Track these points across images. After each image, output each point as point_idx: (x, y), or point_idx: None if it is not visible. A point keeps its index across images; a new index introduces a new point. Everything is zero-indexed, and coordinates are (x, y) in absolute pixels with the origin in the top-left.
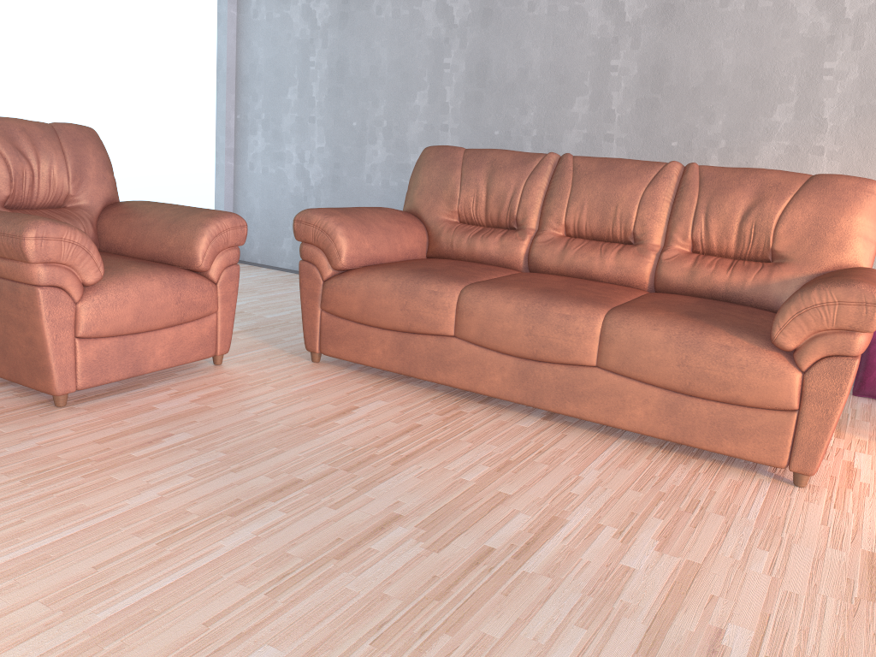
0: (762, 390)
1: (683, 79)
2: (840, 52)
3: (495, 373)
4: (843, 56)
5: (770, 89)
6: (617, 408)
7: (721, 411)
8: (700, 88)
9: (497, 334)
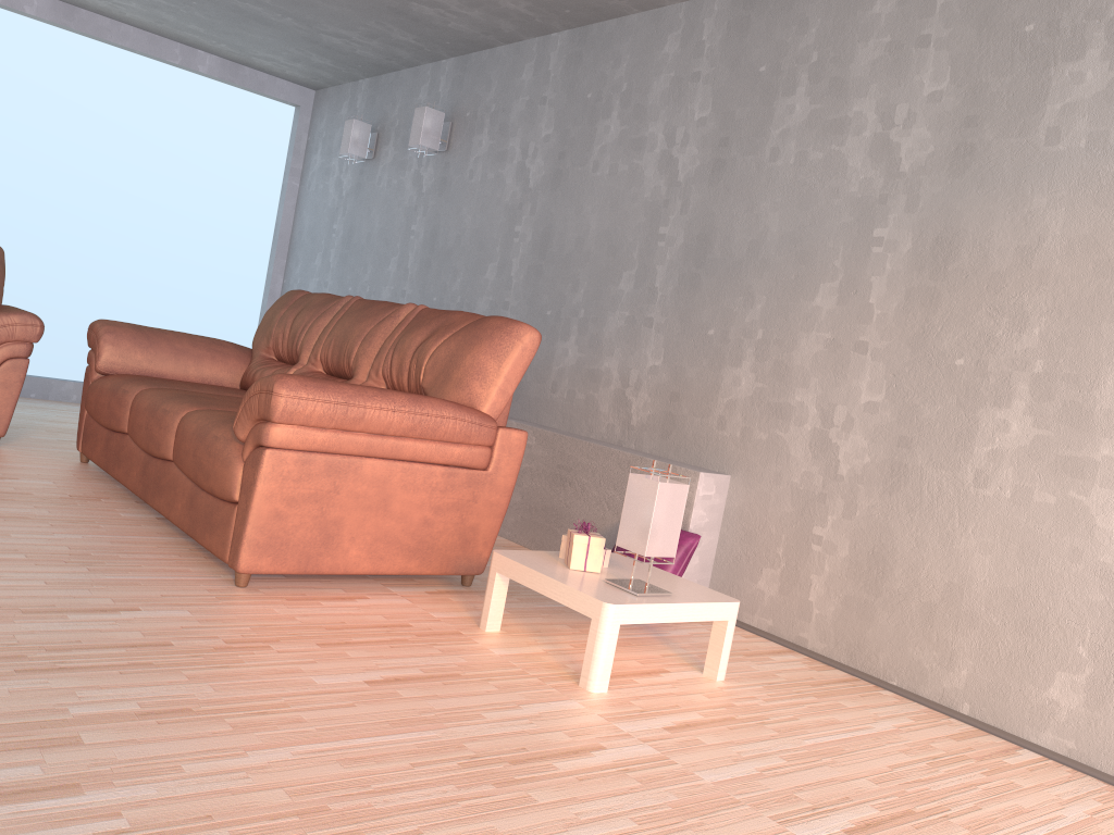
0: (220, 479)
1: (561, 246)
2: (672, 216)
3: (135, 468)
4: (673, 220)
5: (619, 255)
6: (172, 502)
7: (210, 503)
8: (572, 254)
9: (136, 428)
